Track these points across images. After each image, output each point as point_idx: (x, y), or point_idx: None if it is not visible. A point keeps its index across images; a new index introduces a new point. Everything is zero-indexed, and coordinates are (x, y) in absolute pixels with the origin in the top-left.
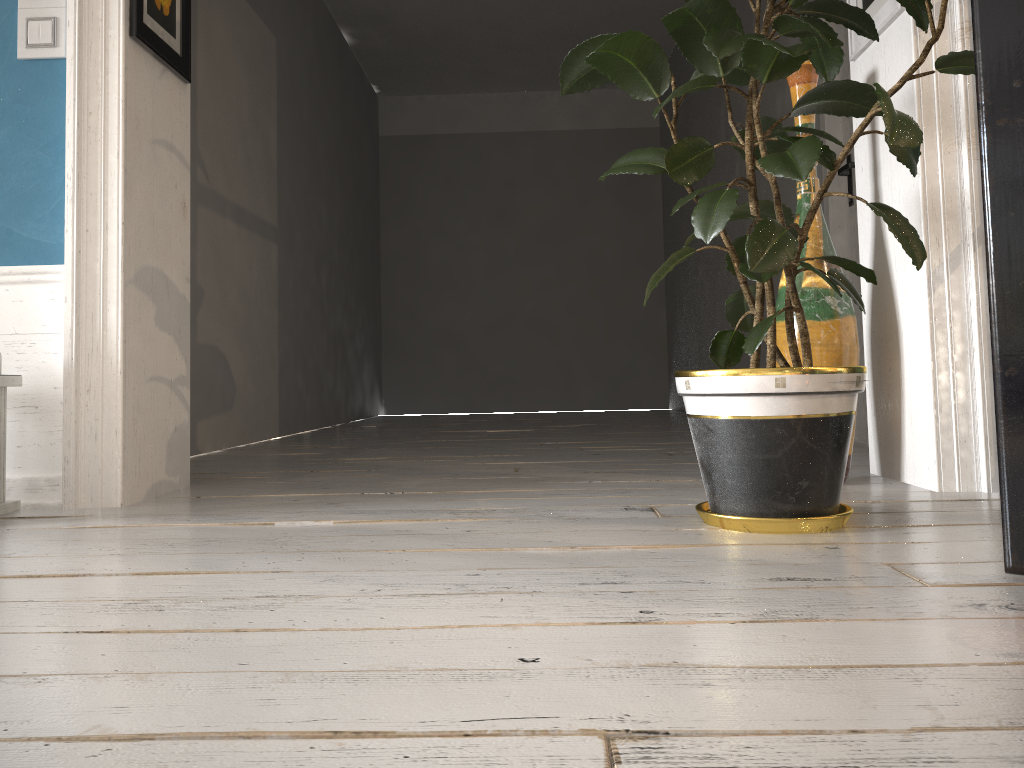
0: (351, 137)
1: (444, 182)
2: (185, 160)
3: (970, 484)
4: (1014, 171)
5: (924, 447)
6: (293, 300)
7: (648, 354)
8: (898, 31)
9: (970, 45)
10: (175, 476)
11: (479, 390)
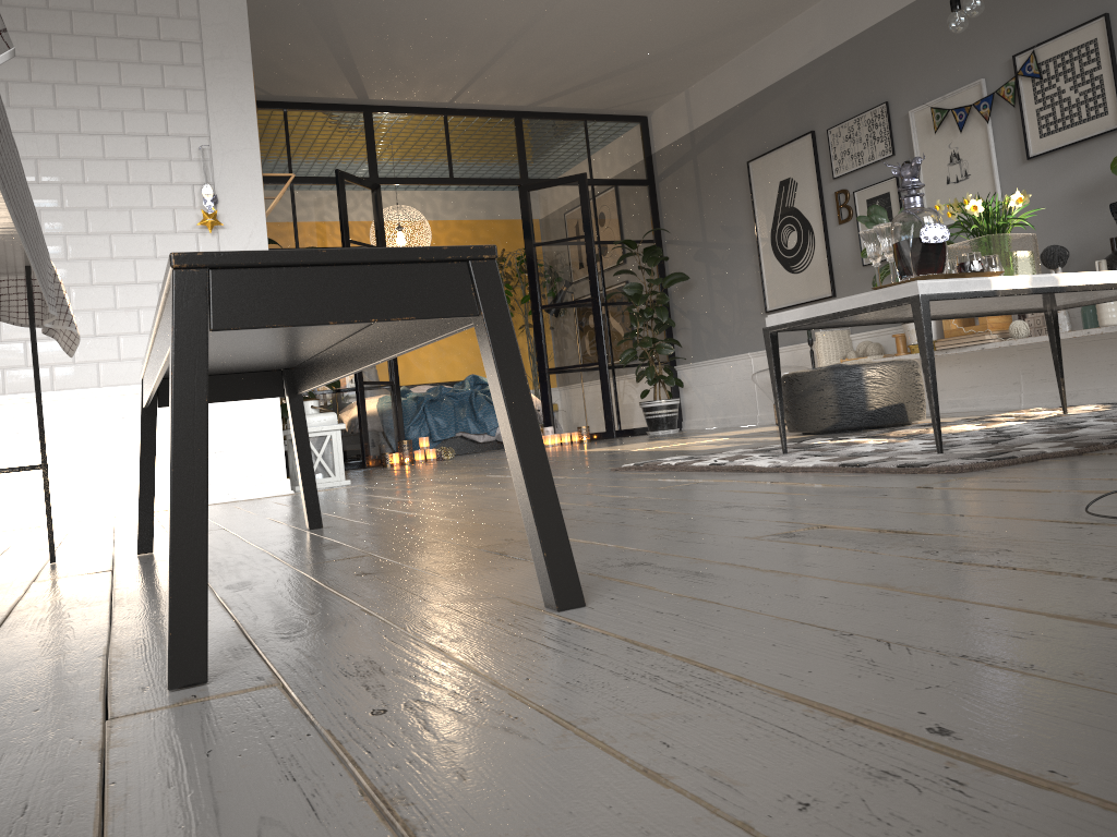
0: None
1: None
2: None
3: None
4: (362, 397)
5: None
6: None
7: None
8: None
9: None
10: None
11: None
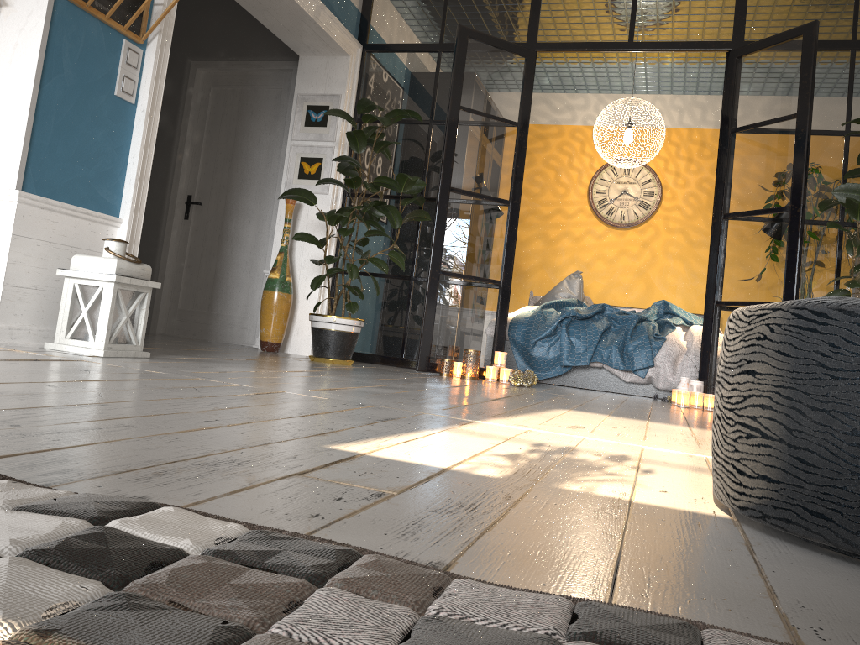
0: None
1: None
2: None
3: None
4: (433, 288)
5: (305, 341)
6: None
7: None
8: (322, 199)
9: None
10: None
11: None
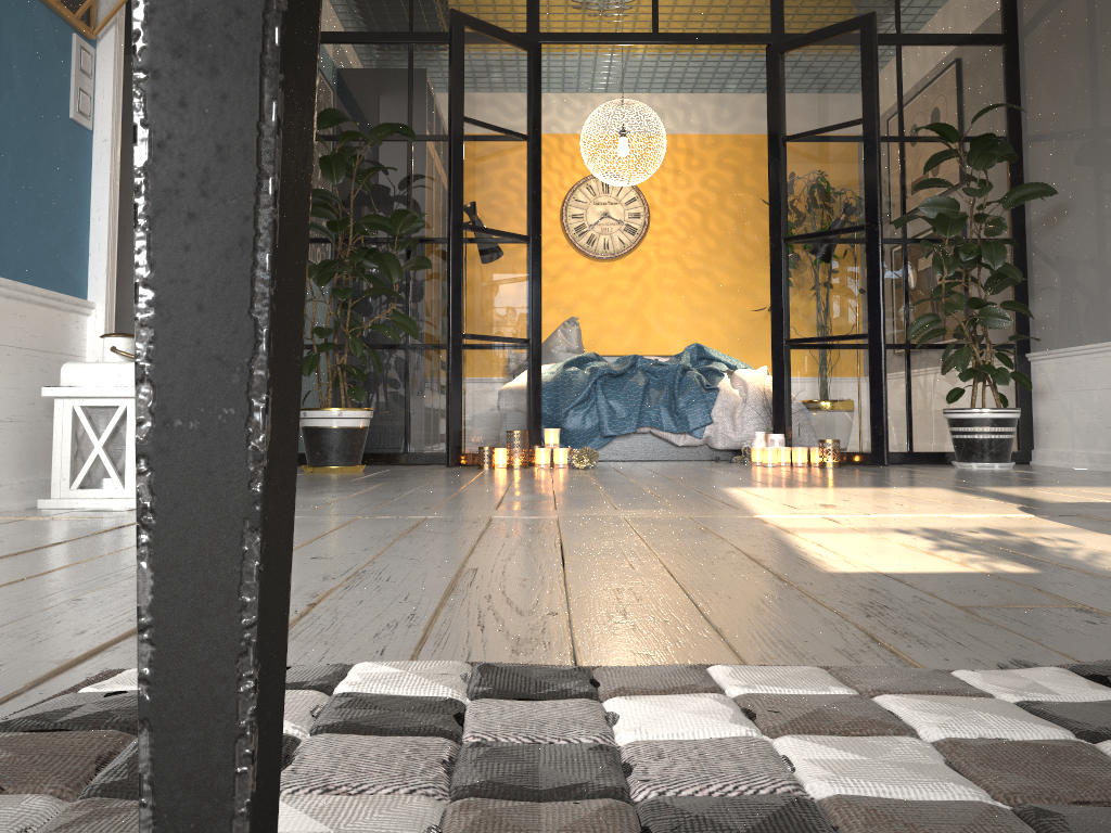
0: None
1: None
2: None
3: None
4: (457, 357)
5: None
6: None
7: None
8: None
9: None
10: None
11: None
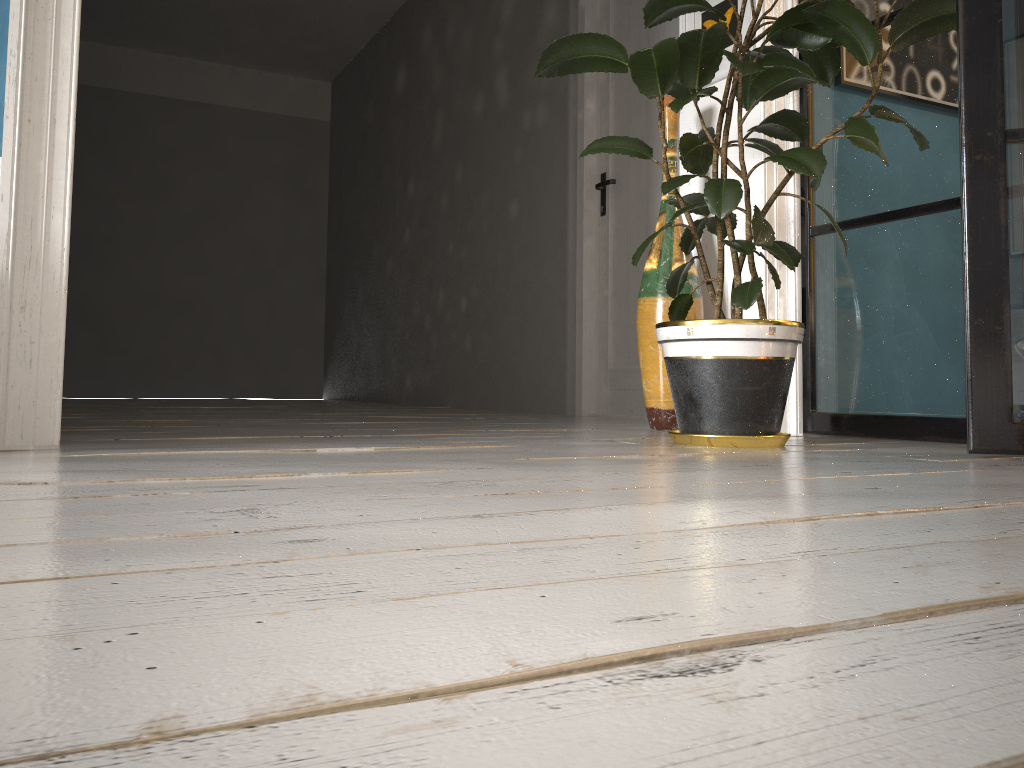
0: None
1: (92, 140)
2: None
3: (784, 428)
4: (985, 190)
5: None
6: None
7: (305, 344)
8: None
9: (797, 102)
10: None
11: (119, 373)
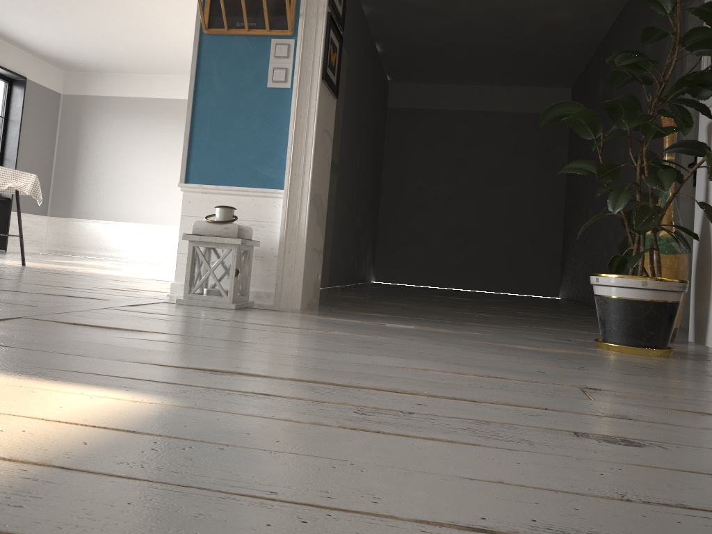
0: (374, 109)
1: (425, 139)
2: (331, 138)
3: None
4: None
5: None
6: (340, 208)
7: (548, 261)
8: None
9: None
10: (315, 299)
11: (435, 273)
